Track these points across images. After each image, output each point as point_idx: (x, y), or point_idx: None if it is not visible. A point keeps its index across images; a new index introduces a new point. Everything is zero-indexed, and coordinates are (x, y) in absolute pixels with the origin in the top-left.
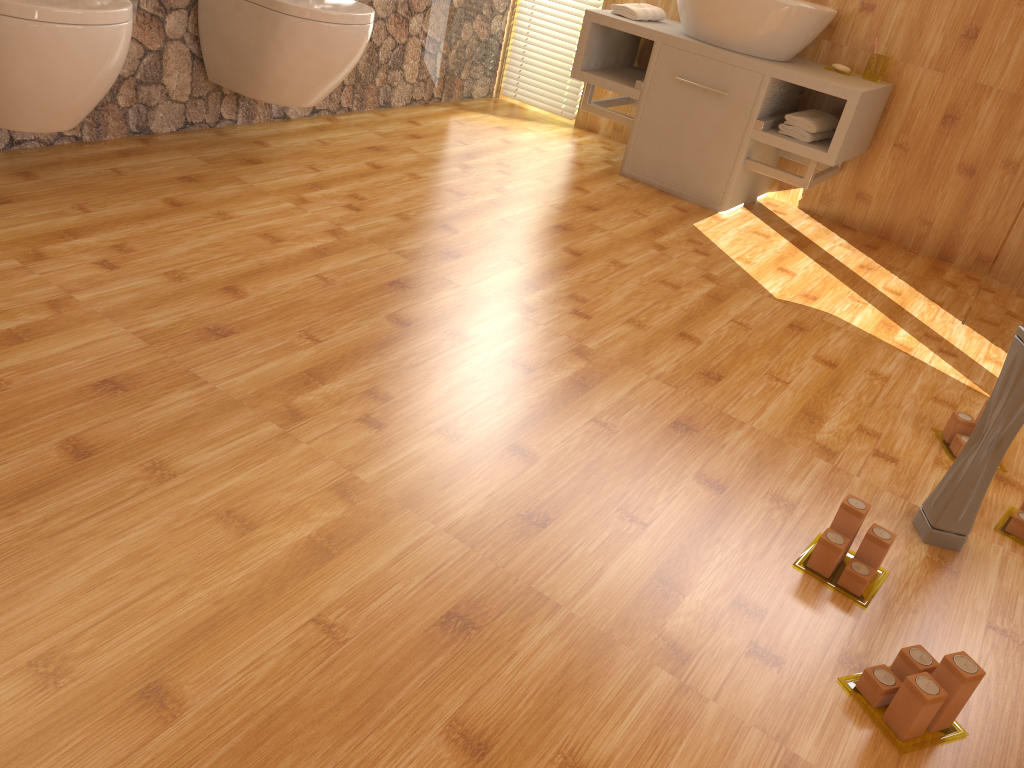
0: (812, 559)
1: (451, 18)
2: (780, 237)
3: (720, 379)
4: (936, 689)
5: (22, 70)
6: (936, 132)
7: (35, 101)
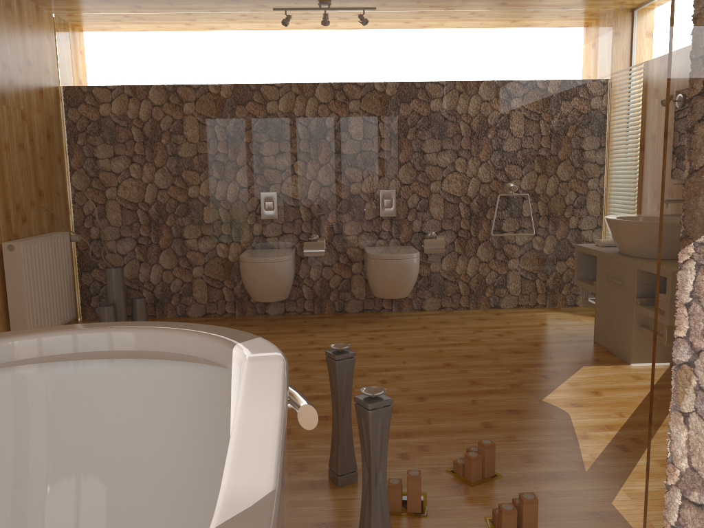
0: None
1: (540, 259)
2: None
3: (392, 413)
4: None
5: (246, 278)
6: None
7: (254, 289)
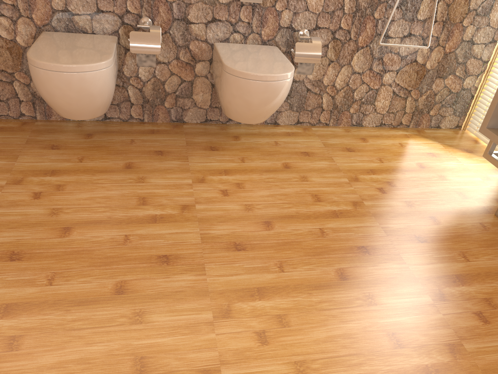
0: None
1: (420, 76)
2: None
3: None
4: None
5: (41, 90)
6: None
7: (55, 105)
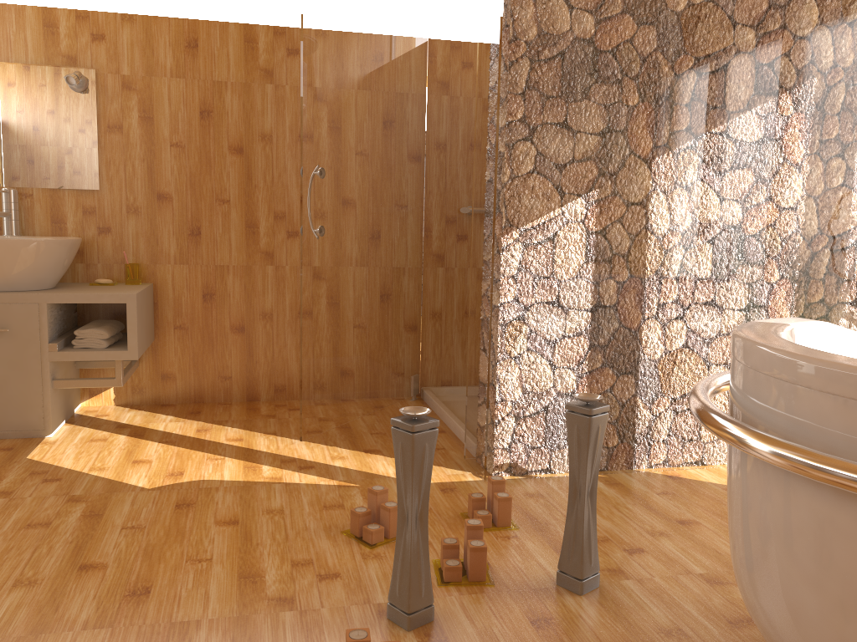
0: None
1: None
2: (117, 435)
3: (149, 590)
4: None
5: None
6: (203, 308)
7: None
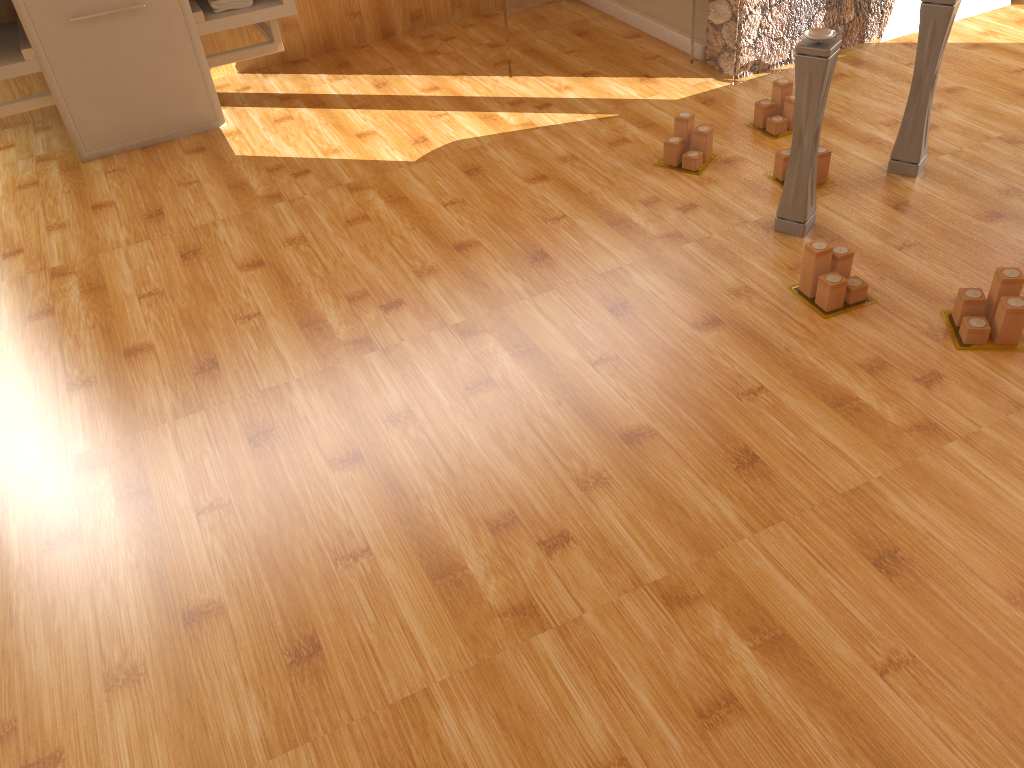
0: (829, 304)
1: None
2: (296, 110)
3: (546, 254)
4: (1018, 300)
5: None
6: None
7: None
